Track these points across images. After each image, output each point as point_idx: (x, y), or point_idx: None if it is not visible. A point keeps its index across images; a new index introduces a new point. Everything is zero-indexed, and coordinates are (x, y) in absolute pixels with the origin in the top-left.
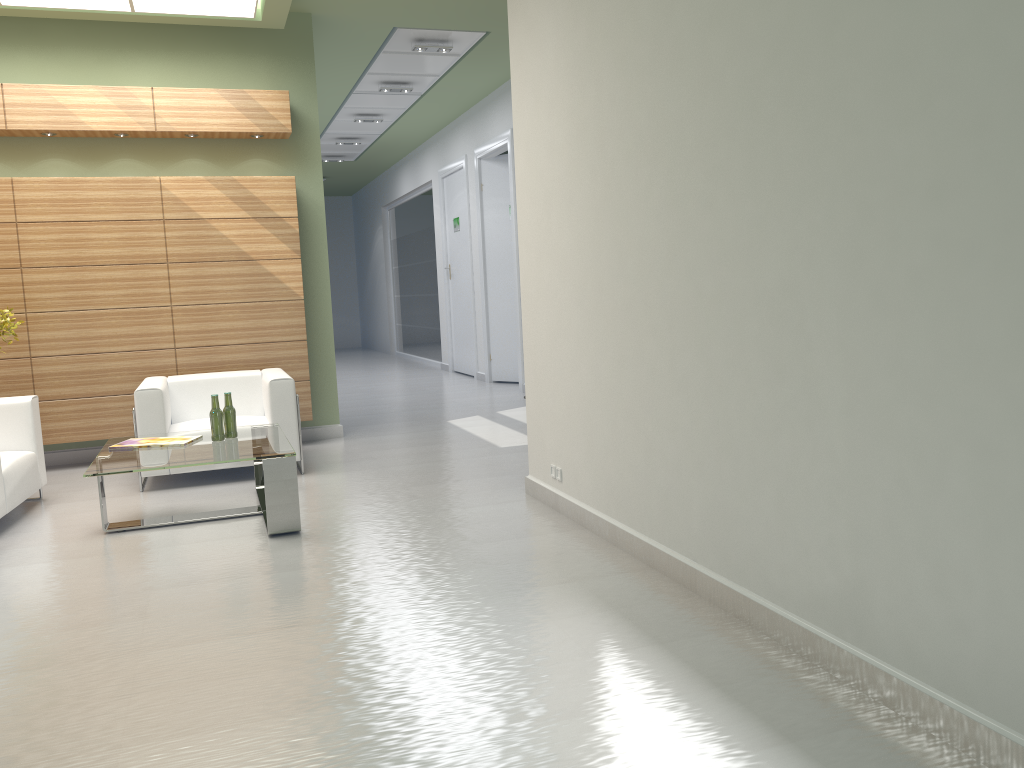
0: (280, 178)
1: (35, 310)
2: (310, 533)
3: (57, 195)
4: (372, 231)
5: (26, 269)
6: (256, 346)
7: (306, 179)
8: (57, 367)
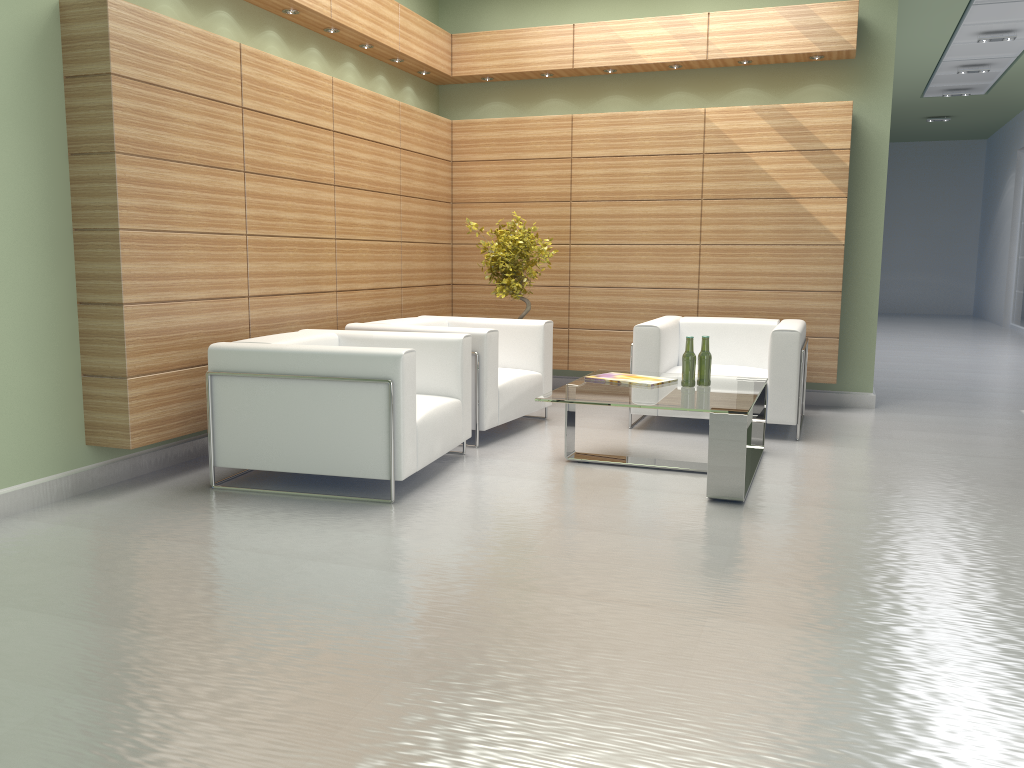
0: (834, 104)
1: (577, 242)
2: (752, 507)
3: (608, 130)
4: (1002, 179)
5: (574, 202)
6: (782, 294)
7: (870, 105)
8: (589, 298)
